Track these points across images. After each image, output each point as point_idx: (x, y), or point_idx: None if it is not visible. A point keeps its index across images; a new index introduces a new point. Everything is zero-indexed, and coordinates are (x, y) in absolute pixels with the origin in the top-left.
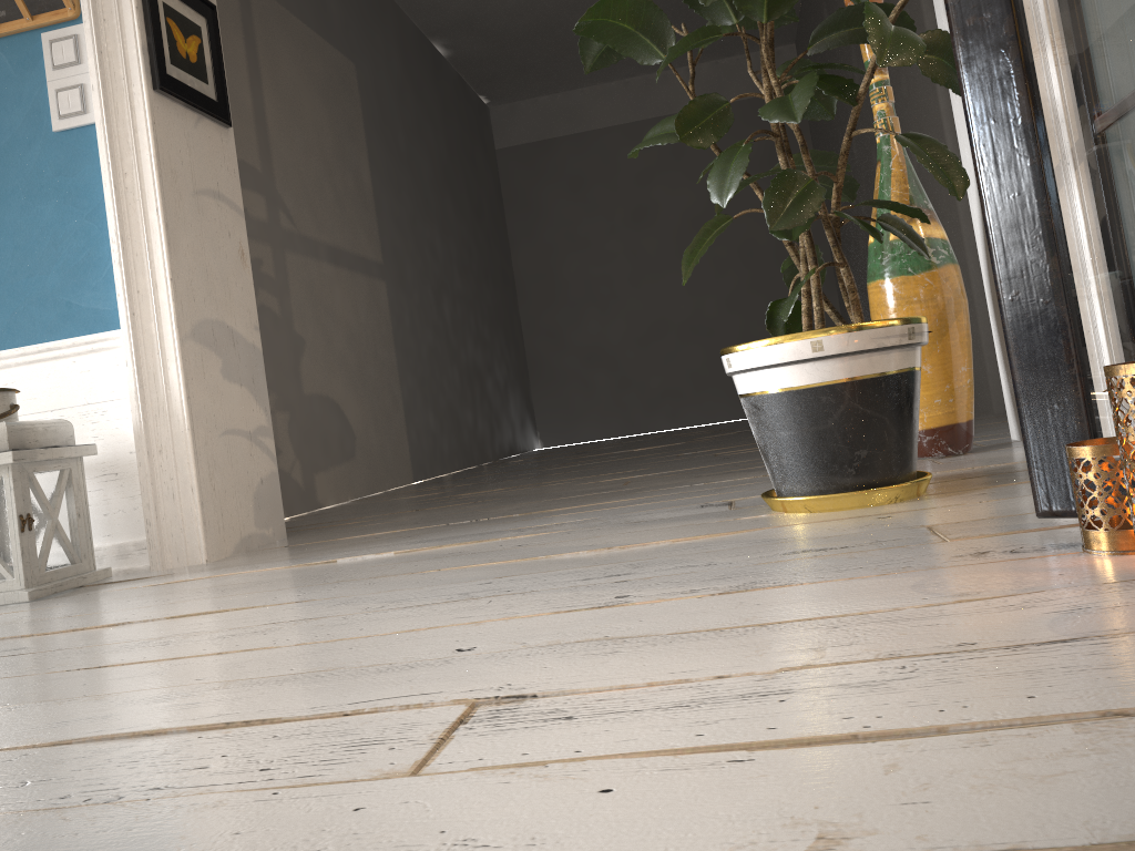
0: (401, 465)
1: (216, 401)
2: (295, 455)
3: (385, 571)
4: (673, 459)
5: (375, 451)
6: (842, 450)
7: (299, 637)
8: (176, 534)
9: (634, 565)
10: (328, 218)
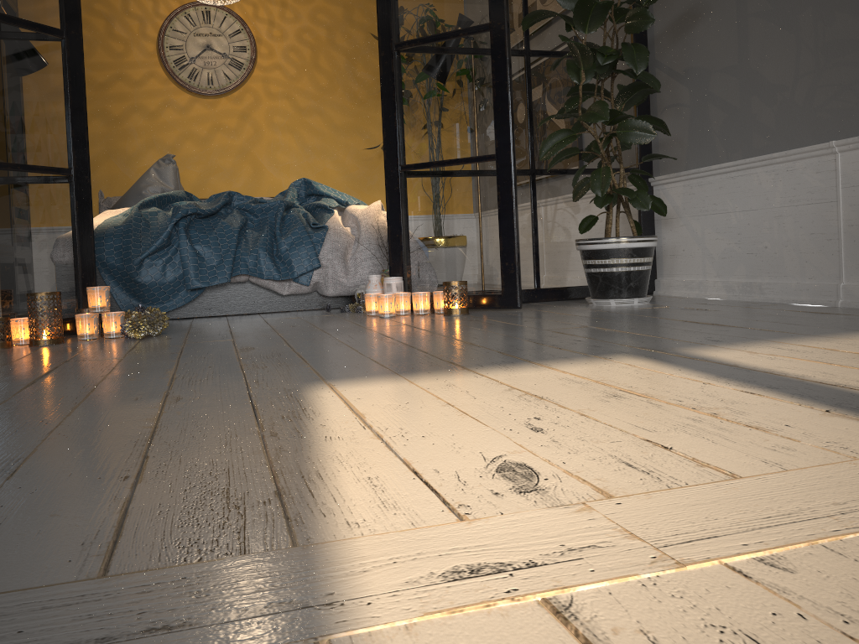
0: None
1: None
2: None
3: None
4: None
5: None
6: None
7: None
8: None
9: None
10: None
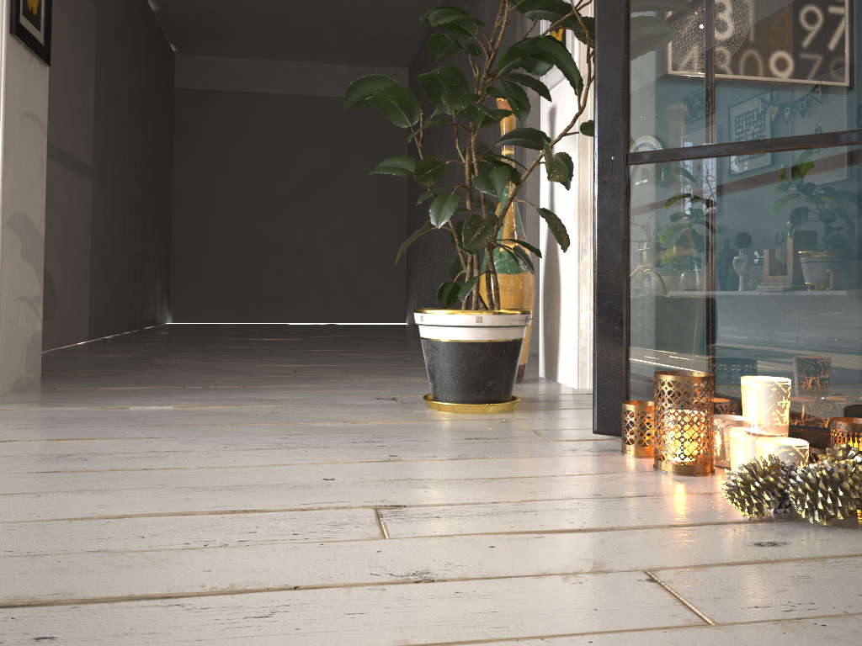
0: (83, 327)
1: (15, 274)
2: None
3: (187, 421)
4: (309, 354)
5: (68, 314)
6: (480, 379)
7: (194, 463)
8: None
9: (377, 436)
10: (63, 128)
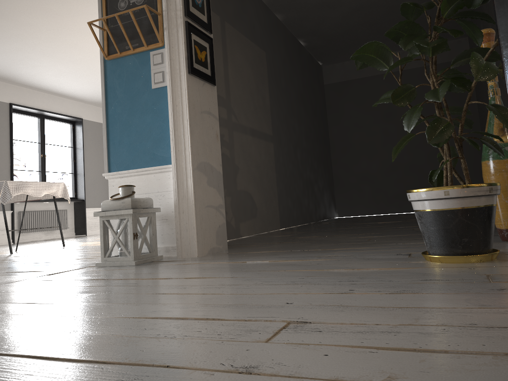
0: (275, 221)
1: (204, 194)
2: (232, 215)
3: (264, 268)
4: (393, 229)
5: (264, 215)
6: (456, 237)
7: (231, 291)
8: (187, 245)
9: (360, 277)
10: (251, 117)
